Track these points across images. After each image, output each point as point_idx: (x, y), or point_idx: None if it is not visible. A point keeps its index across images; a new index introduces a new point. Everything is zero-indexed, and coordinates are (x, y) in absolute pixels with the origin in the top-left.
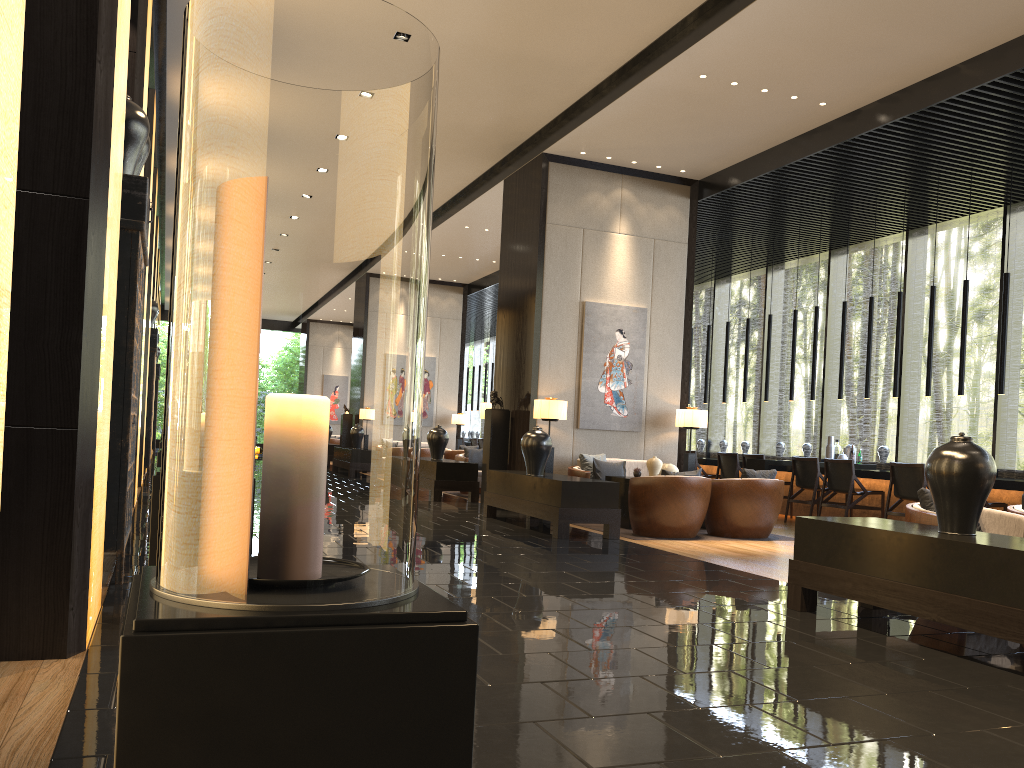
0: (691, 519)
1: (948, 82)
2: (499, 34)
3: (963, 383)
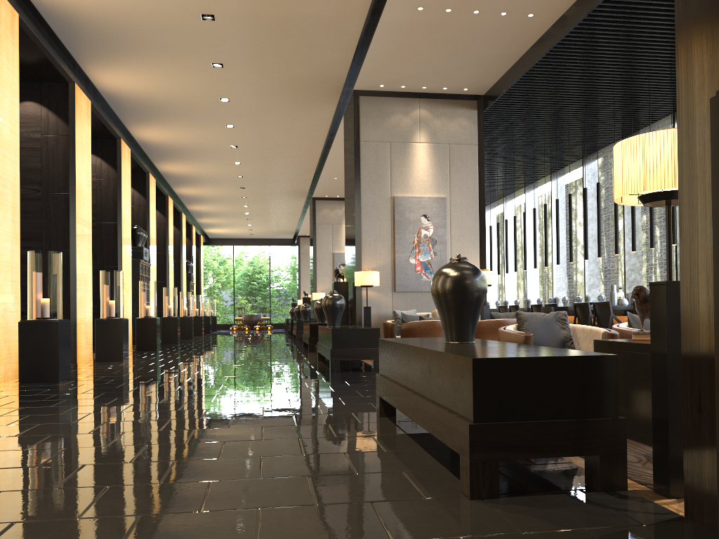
0: None
1: None
2: (265, 3)
3: None
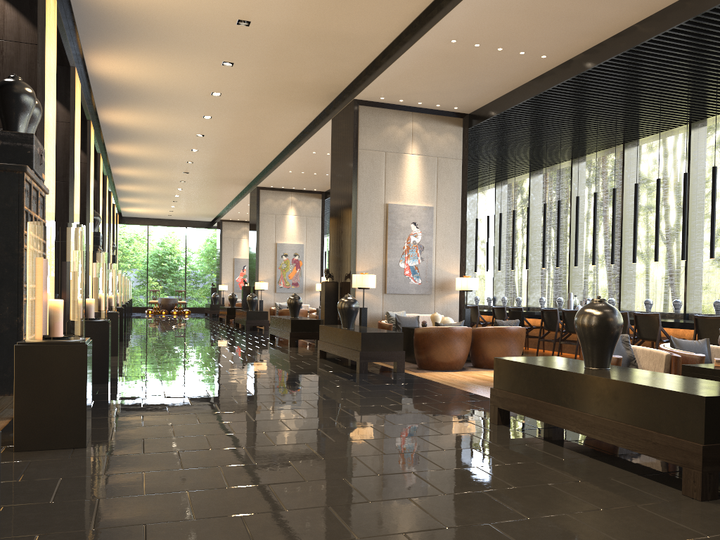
0: (457, 356)
1: (628, 37)
2: (306, 17)
3: (658, 253)
